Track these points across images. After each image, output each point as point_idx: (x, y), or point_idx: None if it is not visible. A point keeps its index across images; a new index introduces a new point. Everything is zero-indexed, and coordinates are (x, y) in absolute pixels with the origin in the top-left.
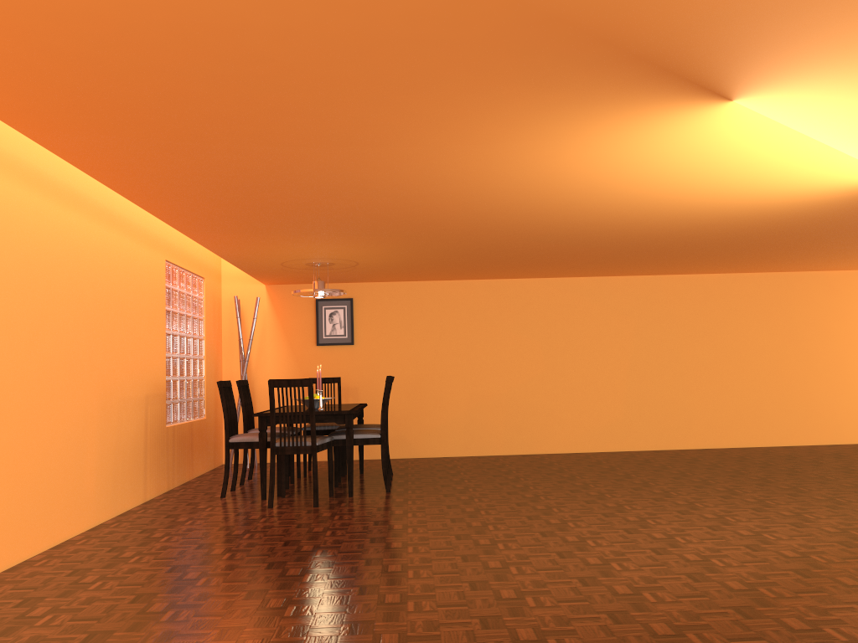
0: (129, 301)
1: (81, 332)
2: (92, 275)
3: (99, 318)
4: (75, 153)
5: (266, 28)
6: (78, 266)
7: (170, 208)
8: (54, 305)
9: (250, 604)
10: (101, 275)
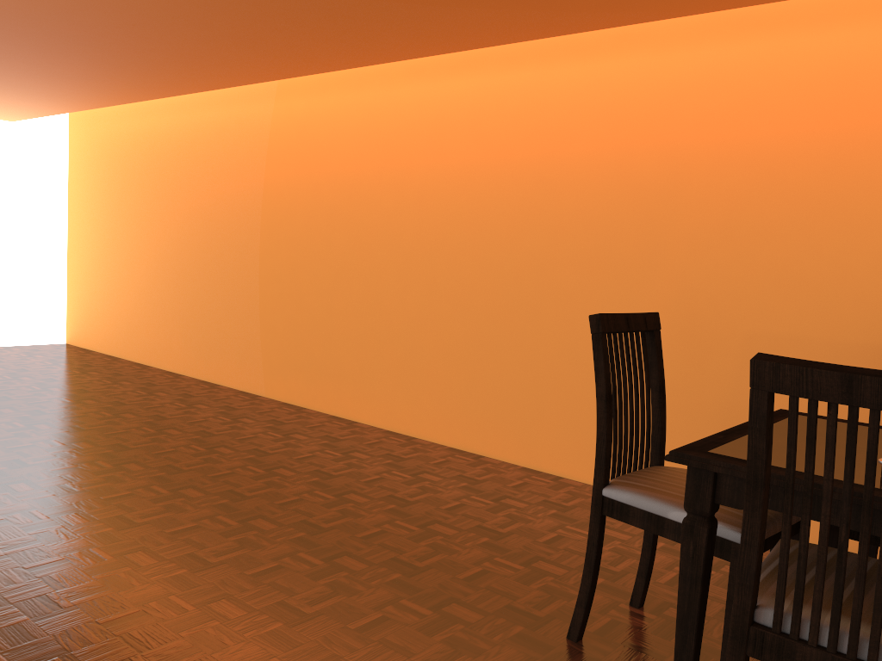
0: (819, 155)
1: (622, 222)
2: (663, 135)
3: (681, 198)
4: (329, 66)
5: (6, 42)
6: (619, 131)
7: (504, 31)
8: (557, 191)
9: (151, 462)
10: (696, 128)
